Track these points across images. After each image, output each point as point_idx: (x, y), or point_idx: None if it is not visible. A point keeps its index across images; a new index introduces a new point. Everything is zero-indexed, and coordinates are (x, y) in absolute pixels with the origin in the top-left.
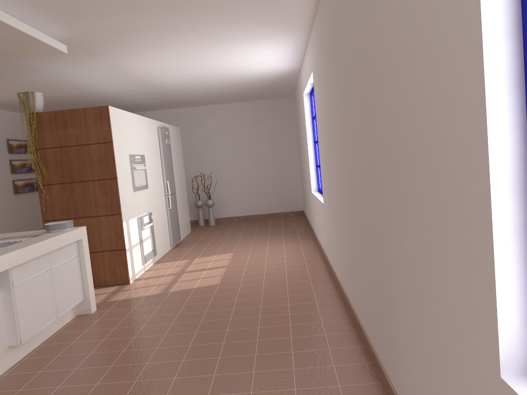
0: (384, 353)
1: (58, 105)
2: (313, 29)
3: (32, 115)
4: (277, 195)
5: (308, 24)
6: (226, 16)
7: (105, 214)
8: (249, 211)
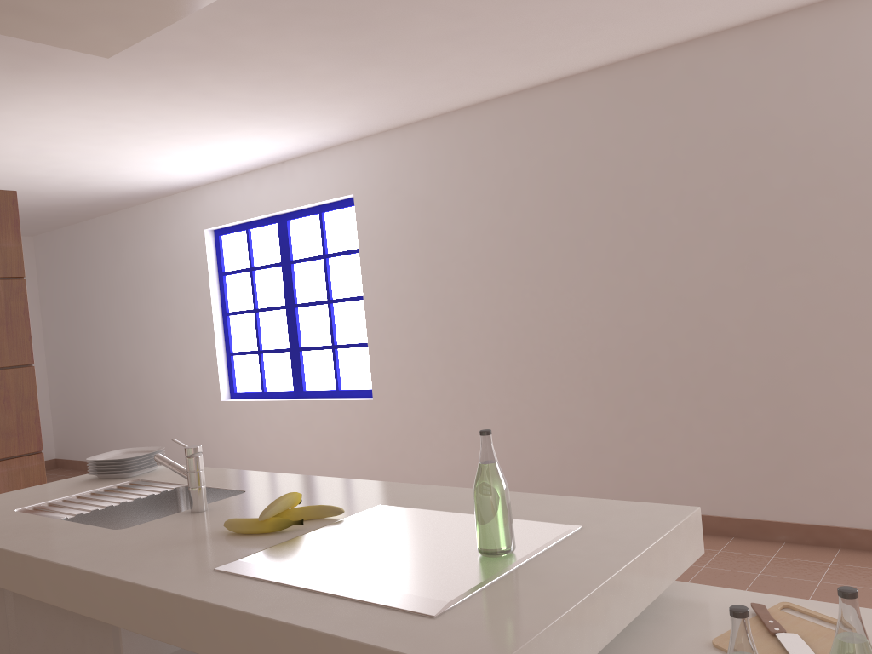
0: (800, 502)
1: None
2: (397, 134)
3: None
4: None
5: (396, 126)
6: (380, 84)
7: (3, 455)
8: None
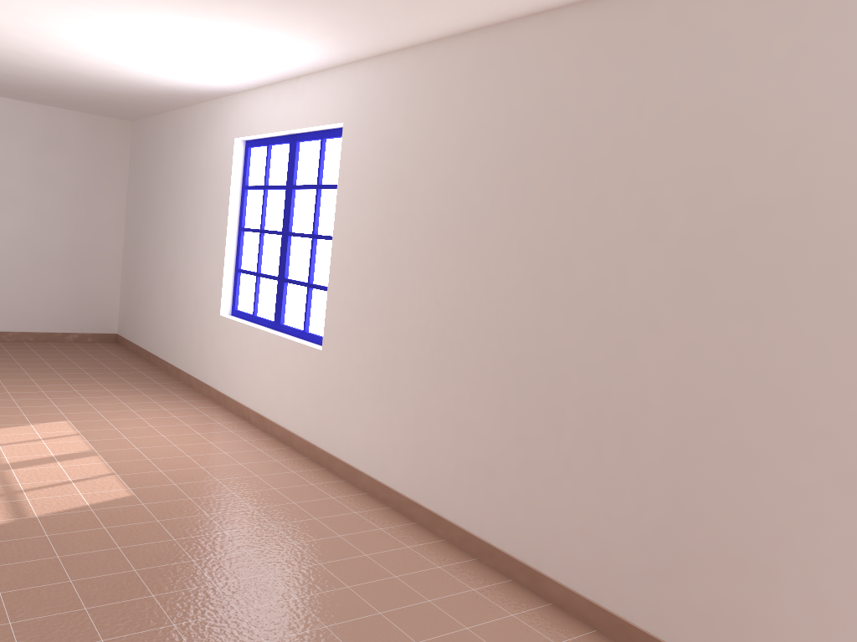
0: (676, 618)
1: None
2: (388, 60)
3: None
4: (68, 298)
5: (385, 50)
6: None
7: None
8: (3, 323)
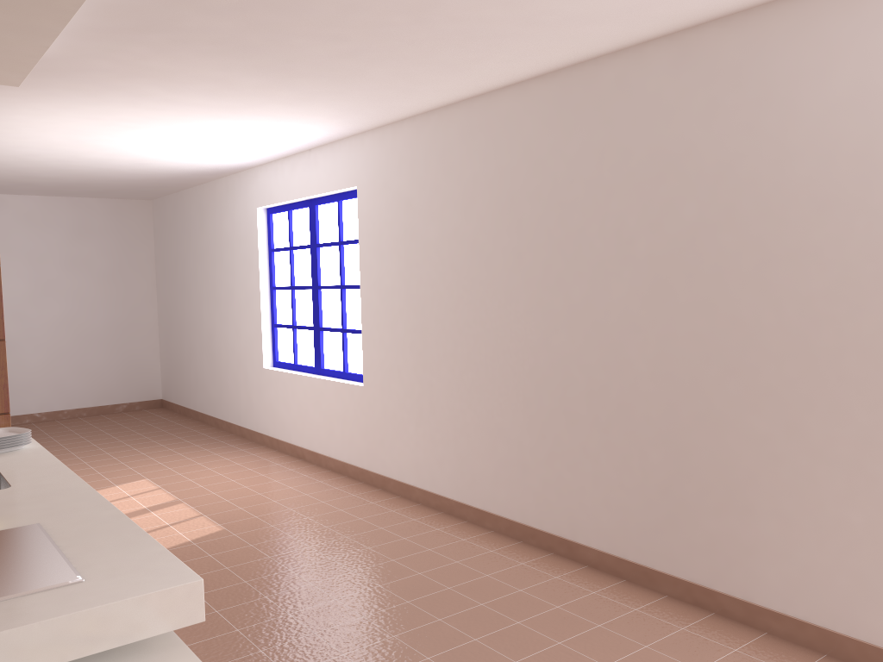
0: (684, 557)
1: None
2: (389, 130)
3: None
4: (114, 372)
5: (386, 122)
6: (325, 91)
7: None
8: (58, 402)
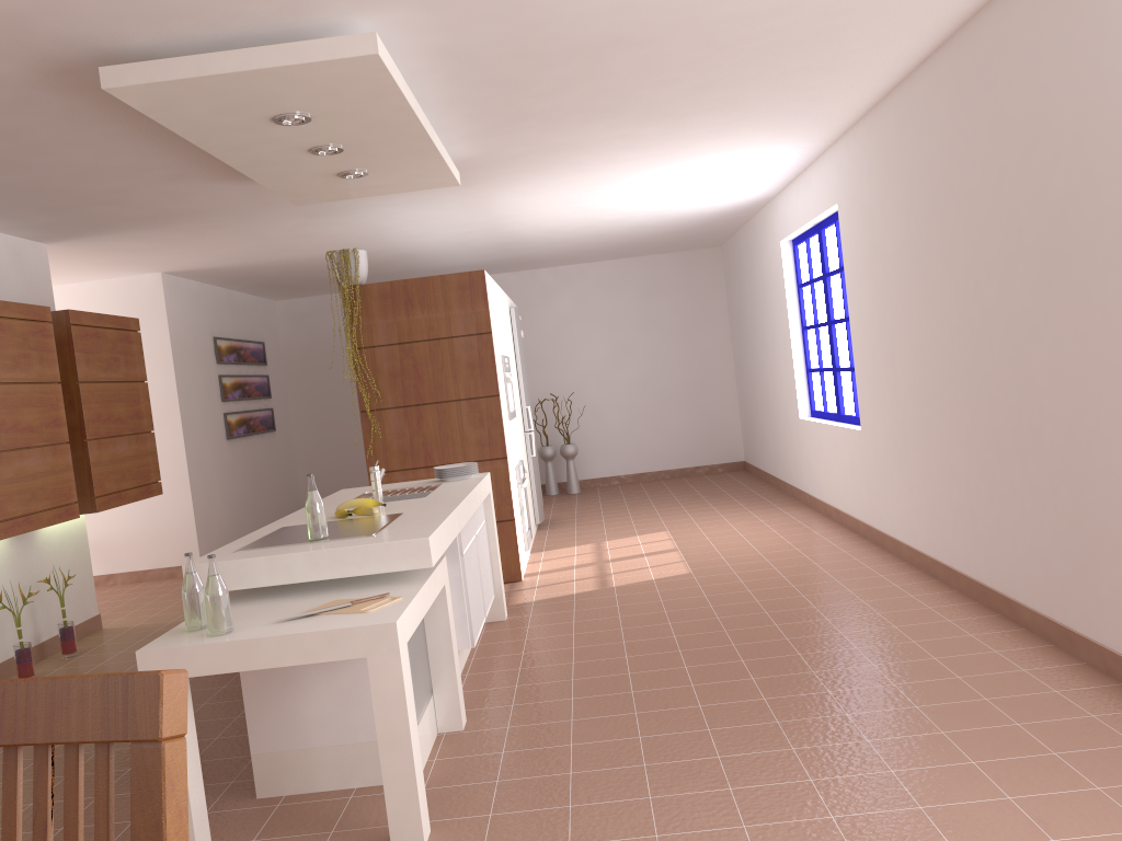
0: (1095, 615)
1: (309, 271)
2: (851, 135)
3: (352, 290)
4: (693, 433)
5: (844, 127)
6: (730, 119)
7: (479, 458)
8: (641, 464)
